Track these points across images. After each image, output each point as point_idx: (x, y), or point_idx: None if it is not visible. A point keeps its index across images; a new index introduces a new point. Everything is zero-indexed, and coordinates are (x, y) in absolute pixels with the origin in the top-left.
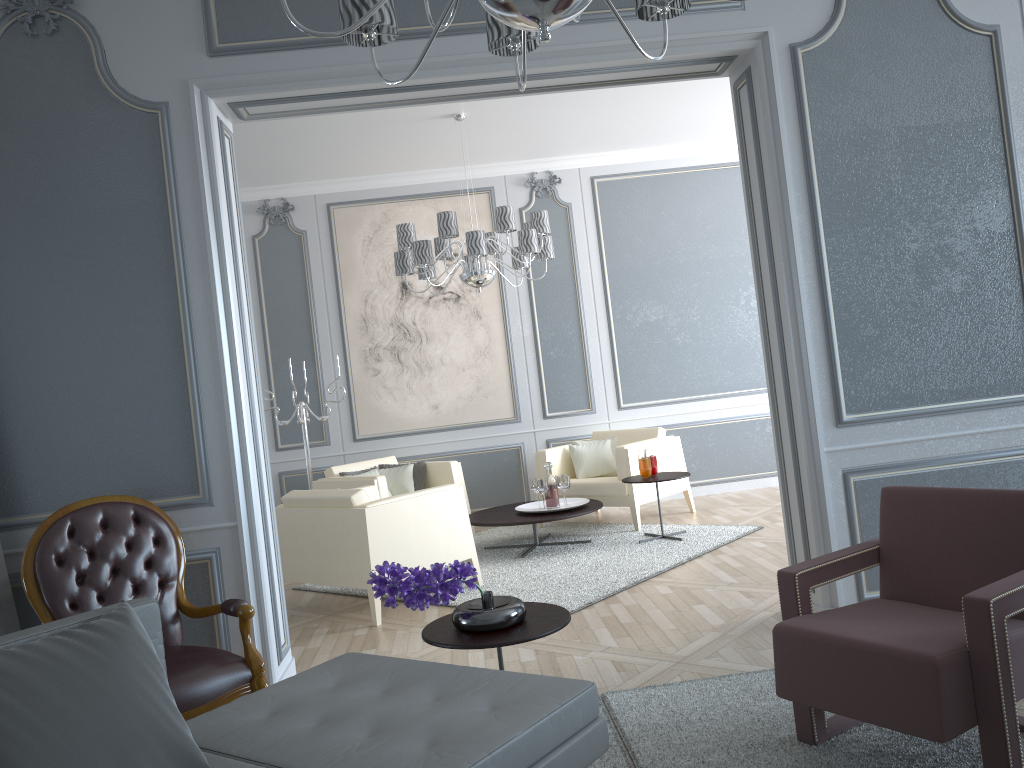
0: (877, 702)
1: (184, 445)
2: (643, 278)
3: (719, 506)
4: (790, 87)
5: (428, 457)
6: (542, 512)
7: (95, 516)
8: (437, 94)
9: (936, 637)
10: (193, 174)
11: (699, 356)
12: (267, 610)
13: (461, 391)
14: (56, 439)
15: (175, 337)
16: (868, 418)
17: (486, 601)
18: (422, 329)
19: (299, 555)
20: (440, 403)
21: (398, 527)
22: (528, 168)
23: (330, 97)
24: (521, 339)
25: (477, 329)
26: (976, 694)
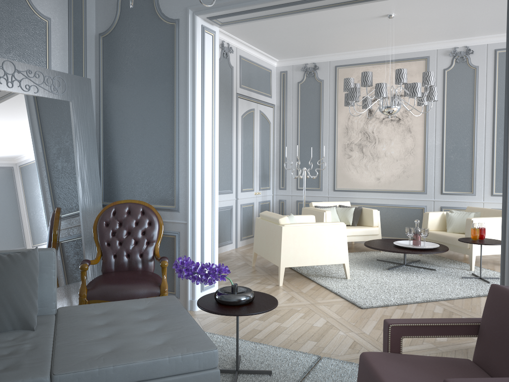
0: None
1: (171, 182)
2: None
3: None
4: None
5: (370, 205)
6: (405, 247)
7: (125, 208)
8: (310, 6)
9: None
10: (185, 54)
11: None
12: None
13: (393, 172)
14: (128, 172)
15: (172, 132)
16: None
17: (232, 288)
18: (376, 136)
19: (261, 242)
20: (381, 177)
21: (300, 239)
22: (453, 44)
23: (251, 11)
24: (433, 146)
25: (407, 138)
26: None
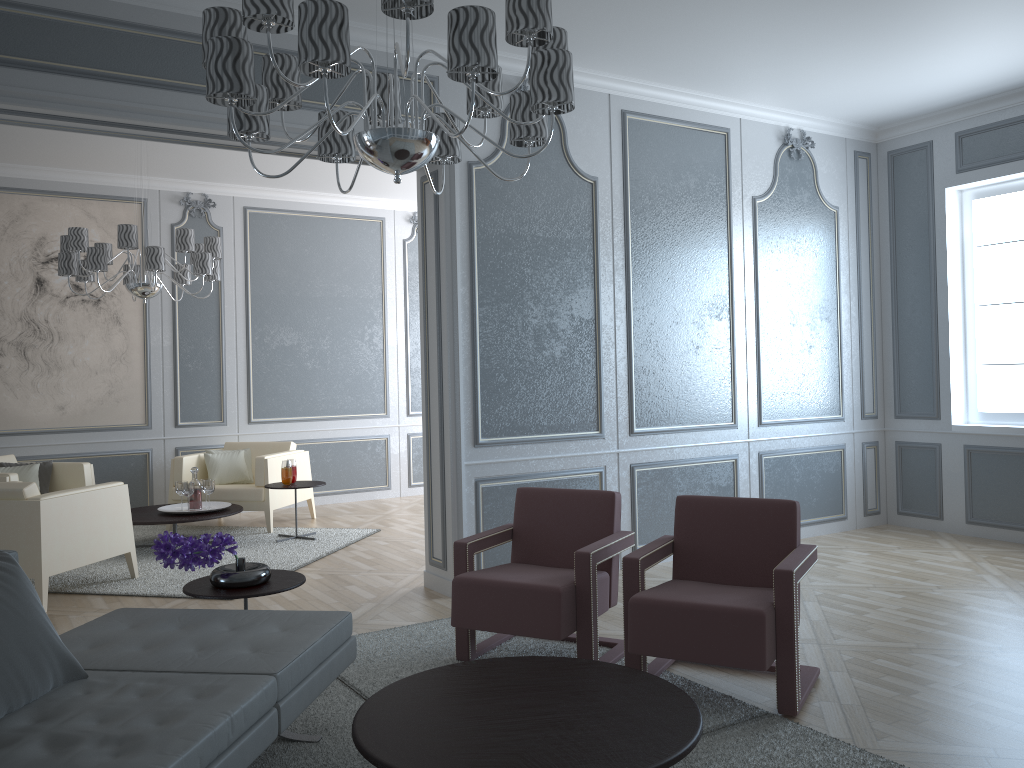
0: (521, 620)
1: None
2: (283, 306)
3: (336, 514)
4: (465, 193)
5: (48, 458)
6: (188, 513)
7: None
8: (185, 138)
9: (557, 578)
10: None
11: (326, 381)
12: None
13: (92, 394)
14: None
15: None
16: (495, 441)
17: (240, 565)
18: (55, 328)
19: None
20: (67, 404)
21: (69, 520)
22: (184, 187)
23: (90, 122)
24: (160, 349)
25: (115, 334)
26: (577, 611)
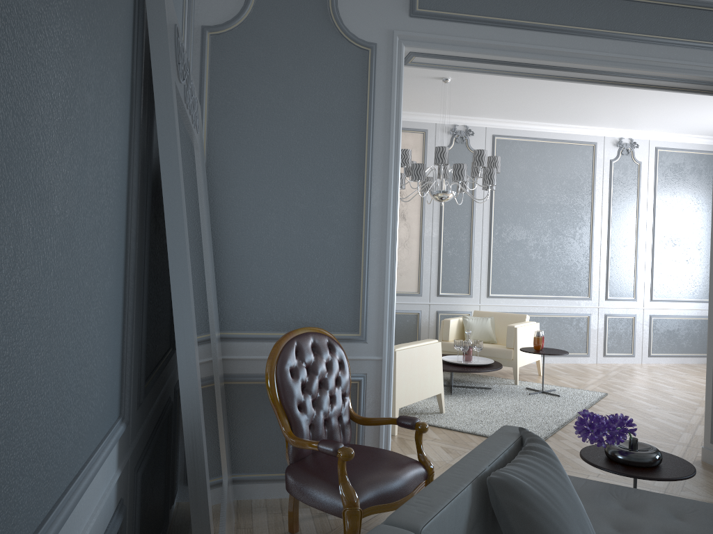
0: None
1: (352, 296)
2: (516, 210)
3: (555, 373)
4: None
5: None
6: (466, 364)
7: (309, 342)
8: (540, 72)
9: None
10: (386, 99)
11: (544, 269)
12: None
13: None
14: (261, 278)
15: (357, 216)
16: None
17: (634, 444)
18: None
19: None
20: None
21: (410, 366)
22: (452, 121)
23: (479, 61)
24: (430, 239)
25: (401, 227)
26: None
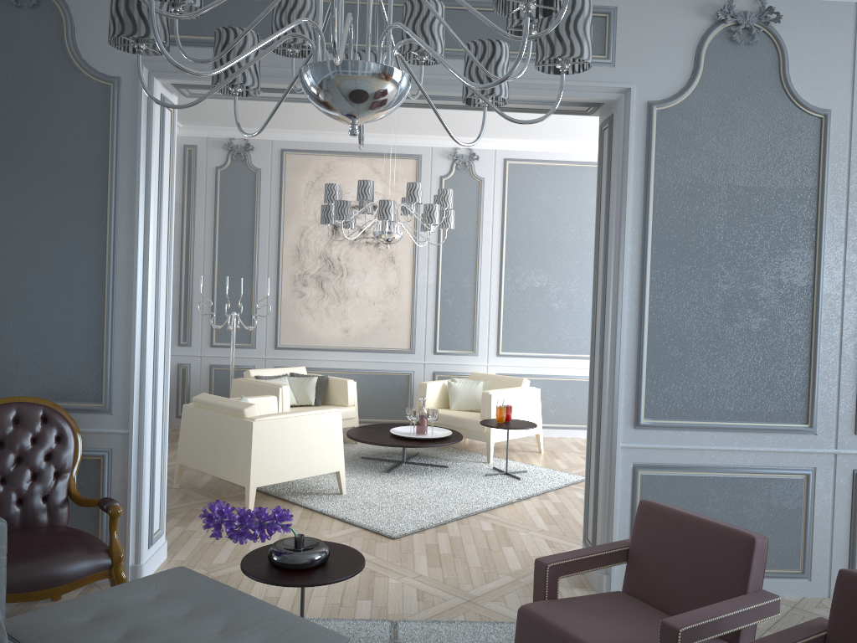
0: None
1: (95, 362)
2: (535, 250)
3: (564, 450)
4: (642, 138)
5: (334, 371)
6: (410, 438)
7: (9, 413)
8: None
9: None
10: (133, 140)
11: (571, 322)
12: (144, 504)
13: (369, 321)
14: None
15: (100, 273)
16: (661, 425)
17: (297, 543)
18: (344, 265)
19: (199, 447)
20: (350, 328)
21: (279, 439)
22: (453, 143)
23: None
24: (425, 285)
25: (390, 271)
26: None
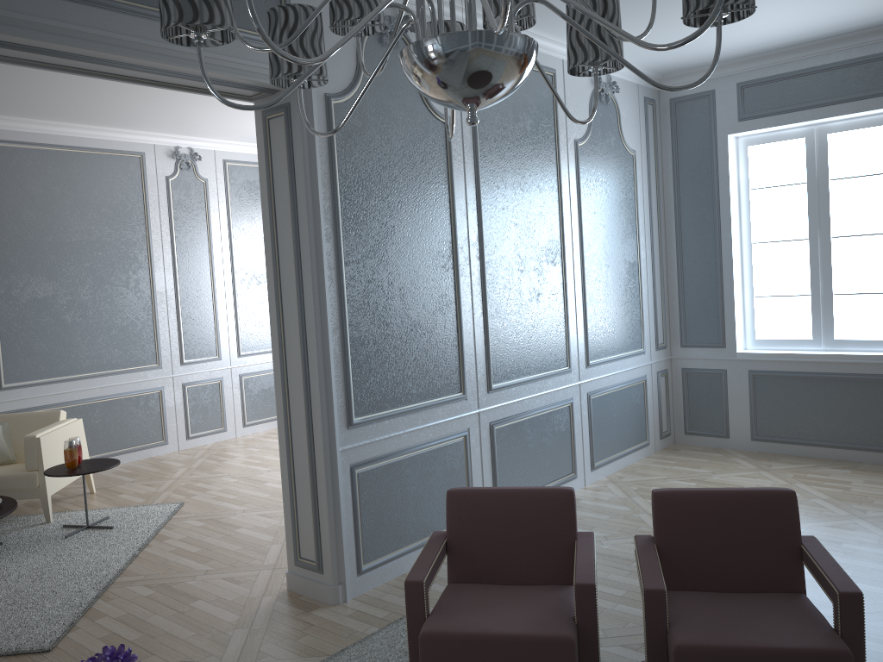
0: None
1: None
2: (33, 253)
3: (117, 483)
4: (324, 131)
5: None
6: None
7: None
8: None
9: (551, 617)
10: None
11: (89, 335)
12: None
13: None
14: None
15: None
16: (369, 419)
17: None
18: None
19: None
20: None
21: None
22: None
23: None
24: None
25: None
26: (581, 655)
